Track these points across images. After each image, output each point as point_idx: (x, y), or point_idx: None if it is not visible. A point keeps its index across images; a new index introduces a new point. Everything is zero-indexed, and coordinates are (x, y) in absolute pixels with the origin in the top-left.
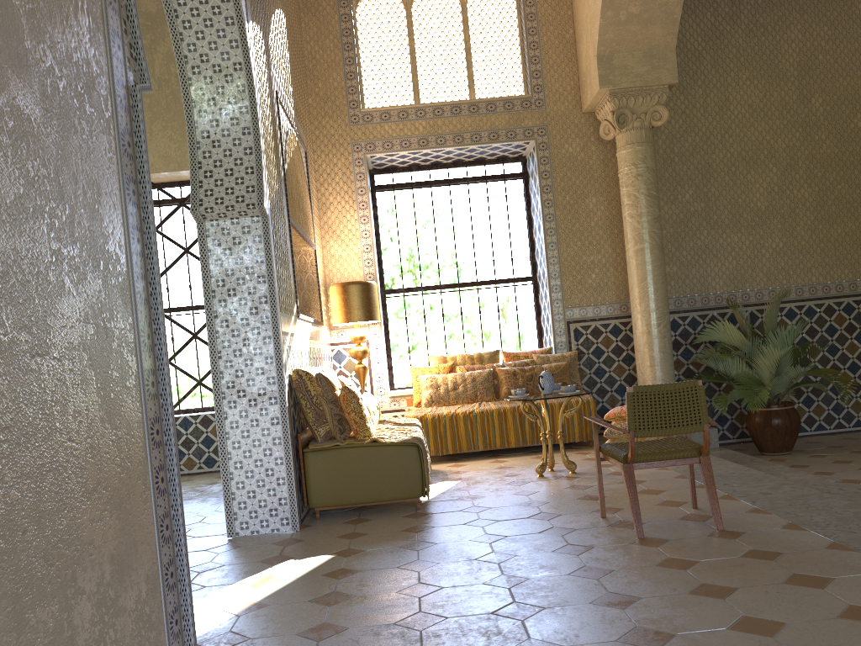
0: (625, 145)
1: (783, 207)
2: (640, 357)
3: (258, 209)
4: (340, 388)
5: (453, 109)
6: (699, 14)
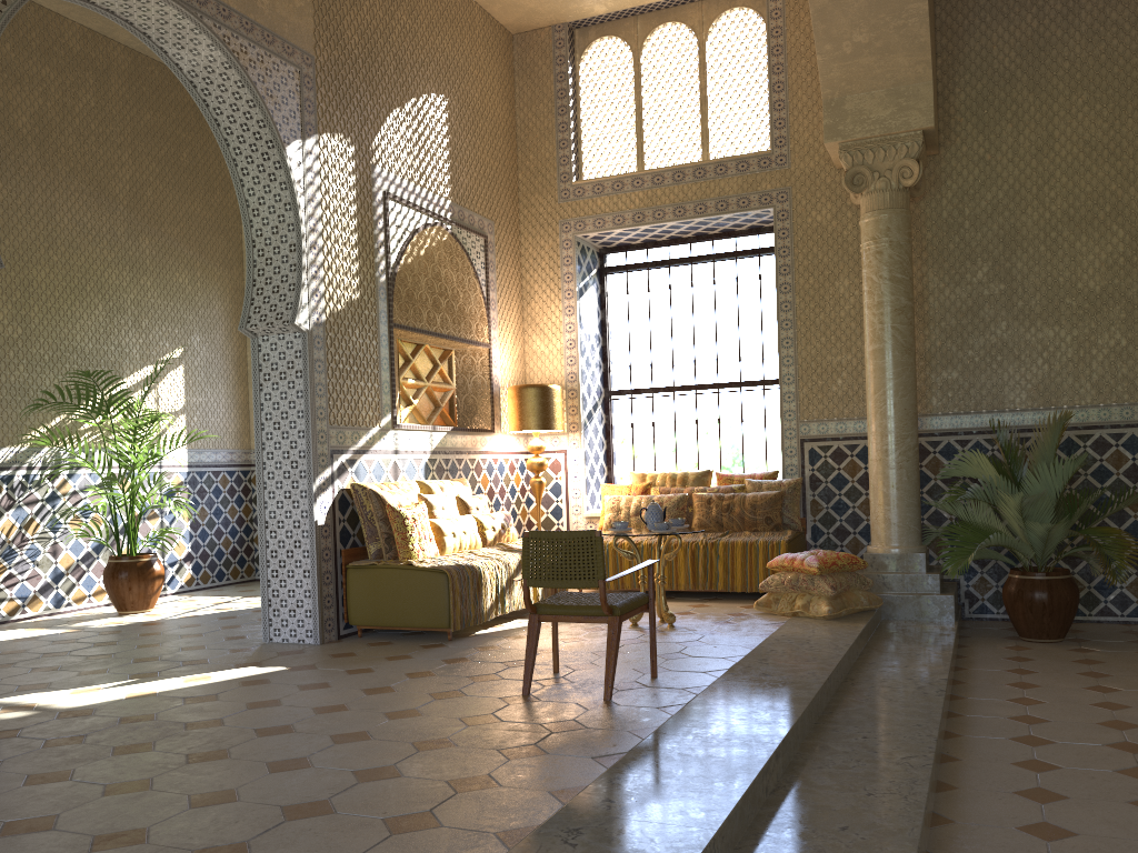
0: (865, 212)
1: (1130, 287)
2: (870, 491)
3: (293, 326)
4: (401, 505)
5: (675, 175)
6: (1013, 19)
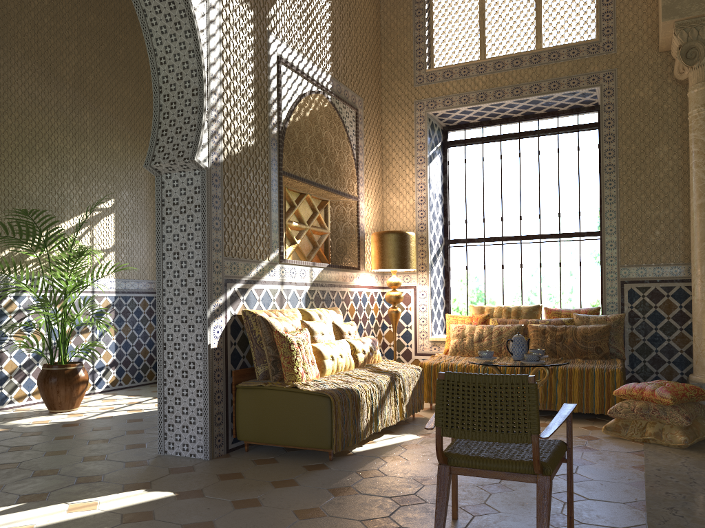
0: (696, 83)
1: None
2: (695, 327)
3: (192, 163)
4: (287, 331)
5: (514, 62)
6: None
